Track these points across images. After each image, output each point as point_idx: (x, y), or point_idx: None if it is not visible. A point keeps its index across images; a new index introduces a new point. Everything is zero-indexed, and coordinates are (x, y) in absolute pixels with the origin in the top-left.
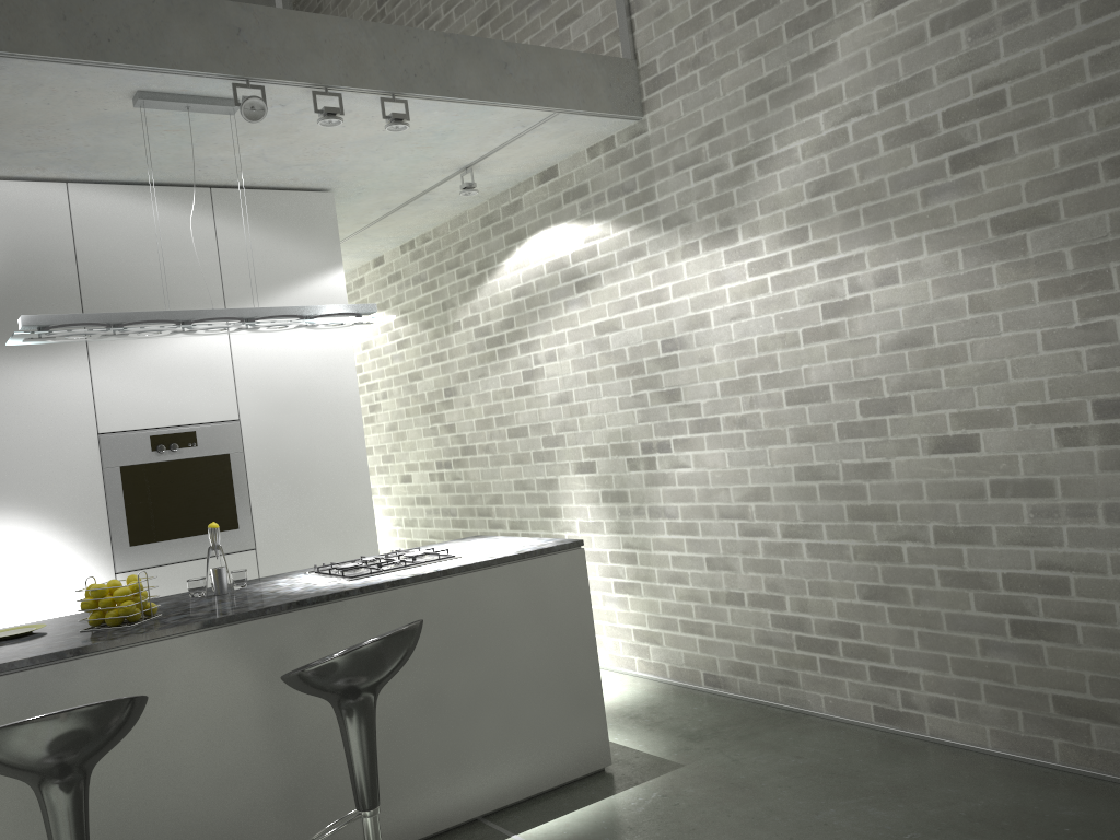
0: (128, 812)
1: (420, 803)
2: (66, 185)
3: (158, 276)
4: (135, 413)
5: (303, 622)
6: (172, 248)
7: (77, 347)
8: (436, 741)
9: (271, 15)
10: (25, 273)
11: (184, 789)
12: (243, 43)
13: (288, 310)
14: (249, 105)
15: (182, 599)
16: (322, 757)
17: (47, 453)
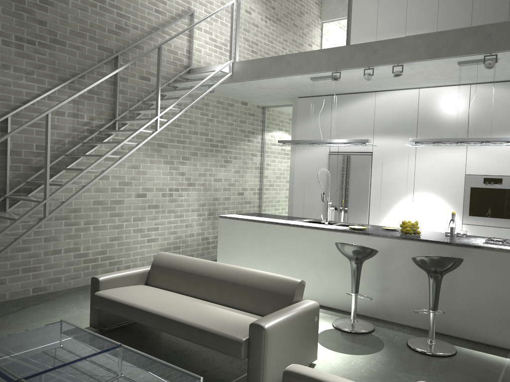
0: (388, 283)
1: (483, 330)
2: (469, 85)
3: (498, 117)
4: (479, 169)
5: (450, 250)
6: (506, 106)
7: (463, 143)
8: (495, 312)
9: (504, 25)
10: (450, 118)
11: (403, 284)
12: (490, 39)
13: (501, 138)
14: (488, 63)
15: (441, 234)
16: (448, 295)
17: (447, 178)
